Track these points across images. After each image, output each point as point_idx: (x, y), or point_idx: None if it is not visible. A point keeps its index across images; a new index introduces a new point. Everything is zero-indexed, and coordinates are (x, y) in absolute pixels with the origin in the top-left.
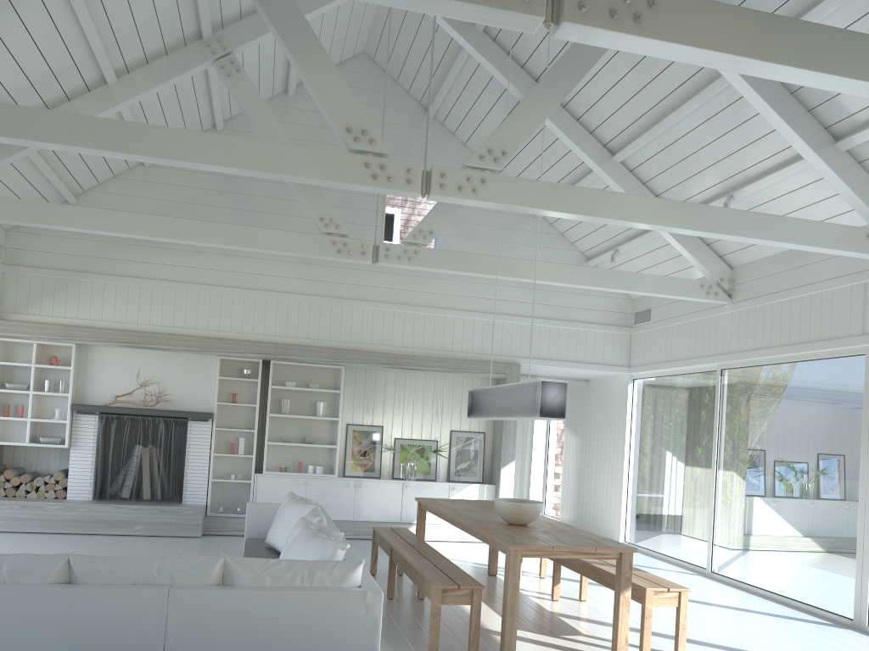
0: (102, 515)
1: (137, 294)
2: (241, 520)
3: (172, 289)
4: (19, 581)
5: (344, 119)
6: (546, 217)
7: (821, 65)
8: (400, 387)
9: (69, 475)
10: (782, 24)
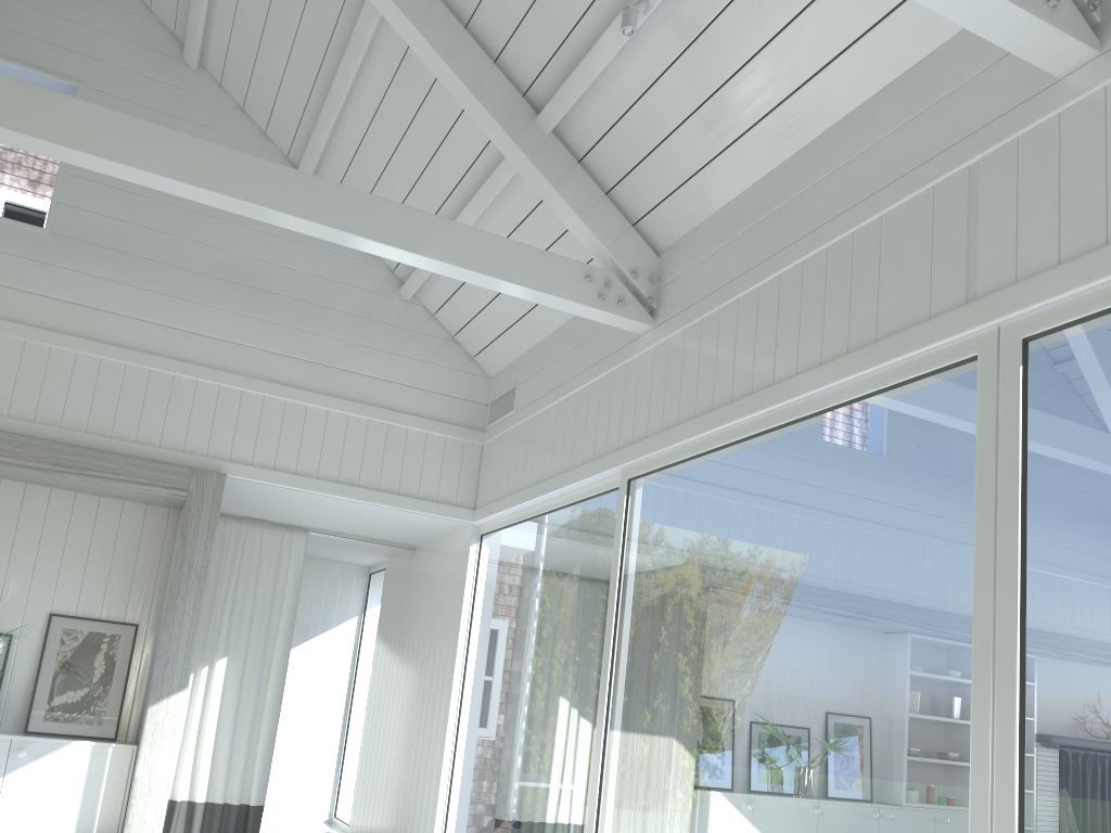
0: None
1: None
2: None
3: None
4: None
5: None
6: None
7: None
8: None
9: None
10: None
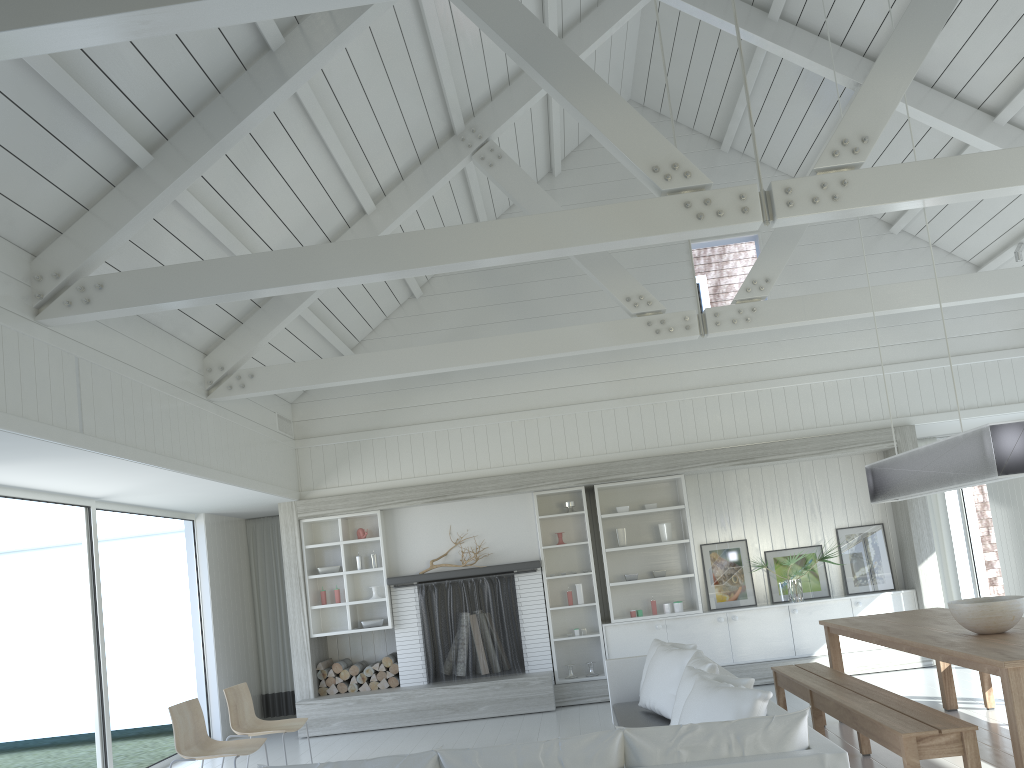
0: (441, 700)
1: (432, 441)
2: (597, 684)
3: (469, 427)
4: None
5: (646, 157)
6: (906, 229)
7: None
8: (757, 487)
9: (398, 659)
10: None
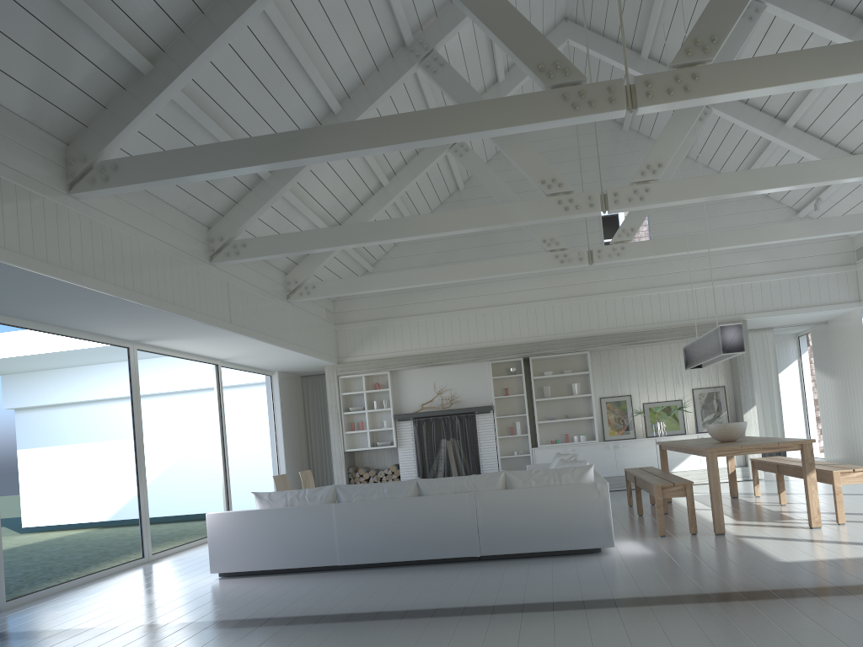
0: None
1: (424, 327)
2: None
3: (448, 317)
4: (393, 496)
5: (538, 175)
6: None
7: (830, 73)
8: (640, 360)
9: (400, 467)
10: (793, 56)
